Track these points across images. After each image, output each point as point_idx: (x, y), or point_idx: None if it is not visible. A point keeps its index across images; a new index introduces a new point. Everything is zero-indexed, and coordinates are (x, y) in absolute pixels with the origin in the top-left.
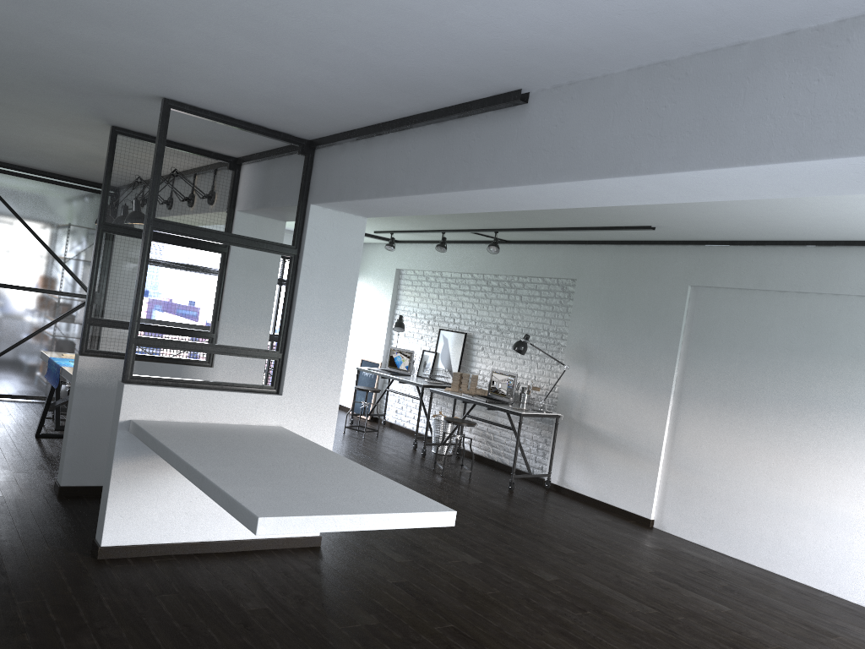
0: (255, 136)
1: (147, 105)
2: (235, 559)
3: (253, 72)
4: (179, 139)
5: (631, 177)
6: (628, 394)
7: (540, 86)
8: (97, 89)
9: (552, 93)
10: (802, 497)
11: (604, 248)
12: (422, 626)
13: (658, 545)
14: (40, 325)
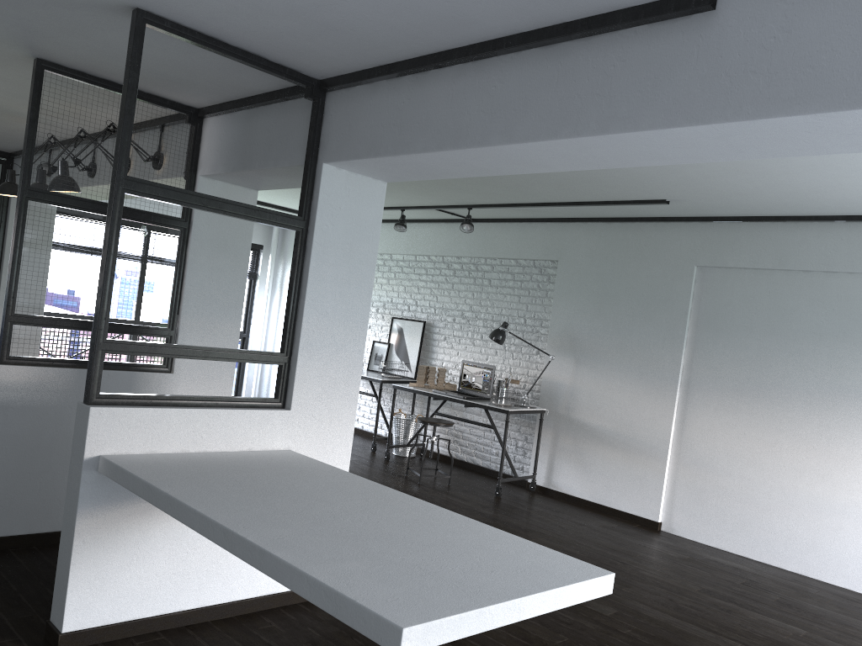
0: (243, 74)
1: (104, 21)
2: (241, 629)
3: None
4: None
5: None
6: (625, 385)
7: None
8: None
9: None
10: (839, 494)
11: (591, 226)
12: None
13: (681, 553)
14: None
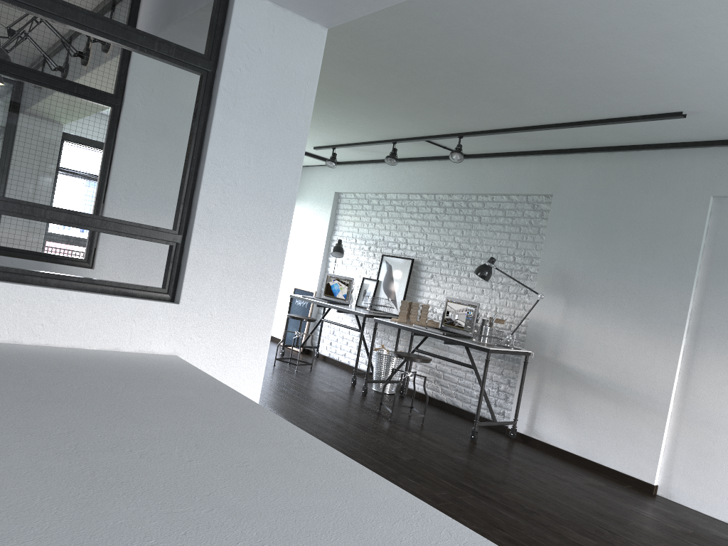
0: None
1: None
2: None
3: None
4: None
5: None
6: (622, 329)
7: None
8: None
9: None
10: None
11: (590, 157)
12: None
13: (683, 525)
14: None
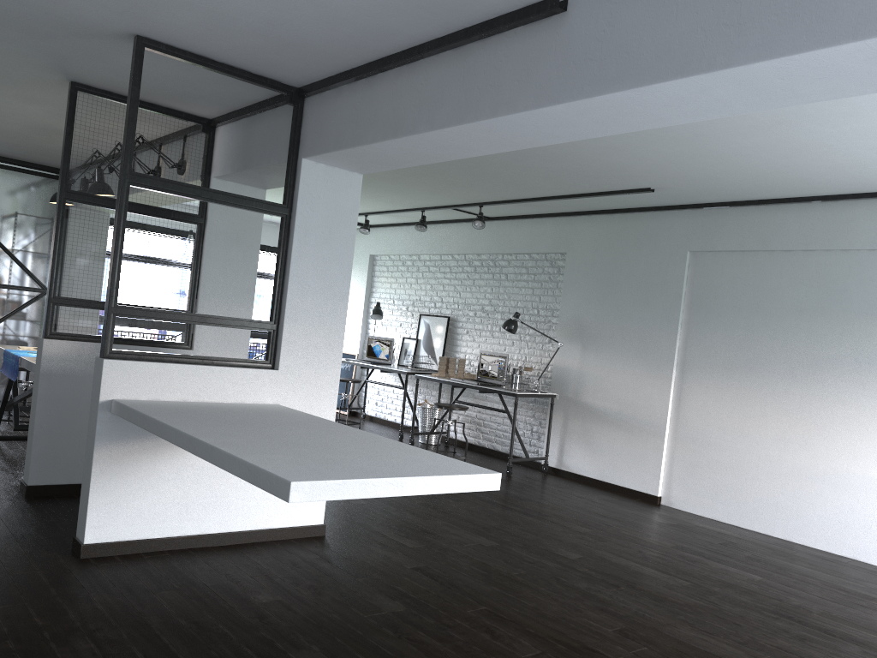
0: (236, 86)
1: (115, 47)
2: (235, 552)
3: None
4: (147, 96)
5: (702, 76)
6: (627, 368)
7: None
8: (58, 28)
9: None
10: (819, 461)
11: (595, 219)
12: (454, 610)
13: (671, 521)
14: None
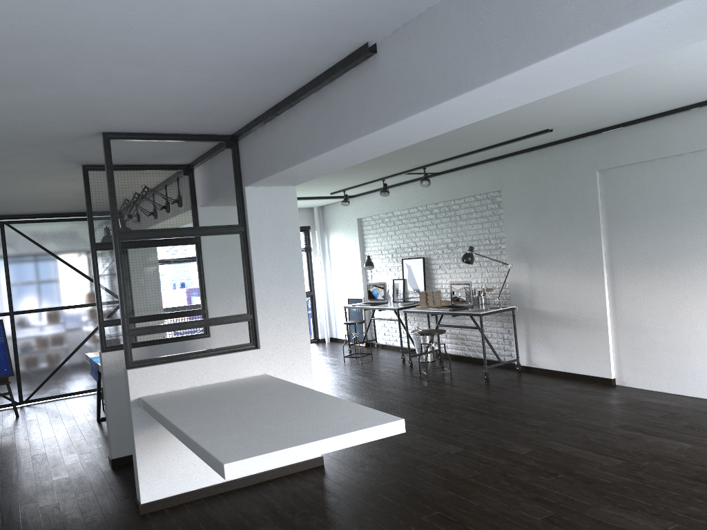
0: (189, 143)
1: (95, 141)
2: (252, 491)
3: (152, 91)
4: (136, 161)
5: (471, 92)
6: (567, 276)
7: (381, 35)
8: (52, 140)
9: (393, 38)
10: None
11: (518, 158)
12: (411, 518)
13: (621, 400)
14: (88, 333)
